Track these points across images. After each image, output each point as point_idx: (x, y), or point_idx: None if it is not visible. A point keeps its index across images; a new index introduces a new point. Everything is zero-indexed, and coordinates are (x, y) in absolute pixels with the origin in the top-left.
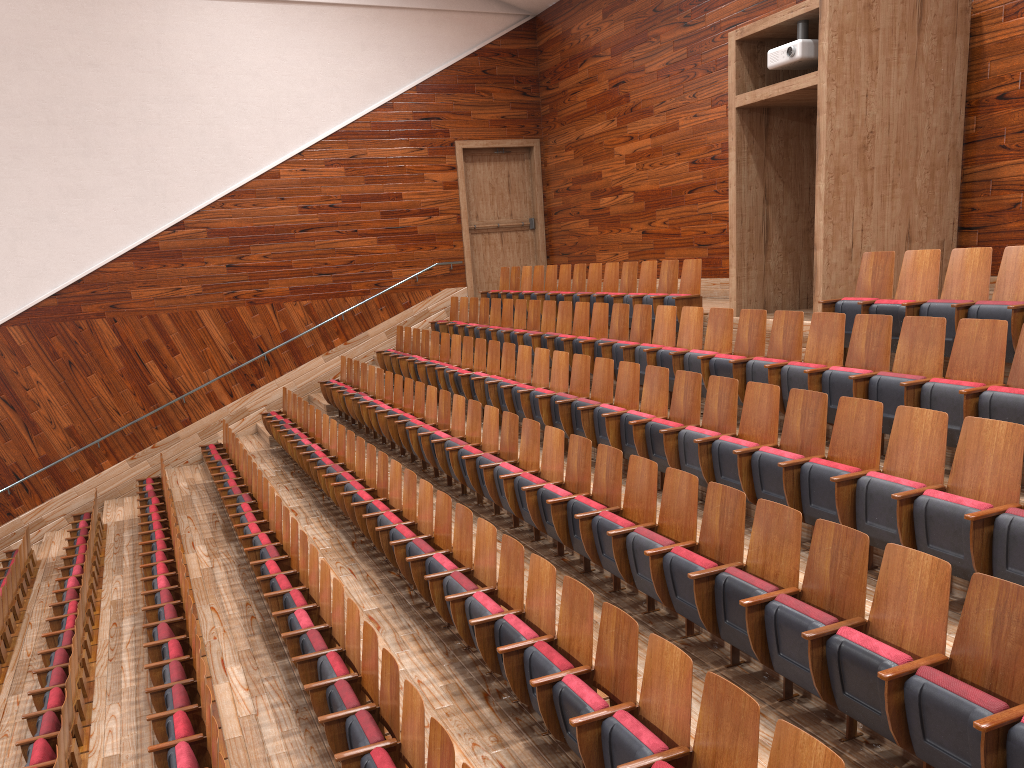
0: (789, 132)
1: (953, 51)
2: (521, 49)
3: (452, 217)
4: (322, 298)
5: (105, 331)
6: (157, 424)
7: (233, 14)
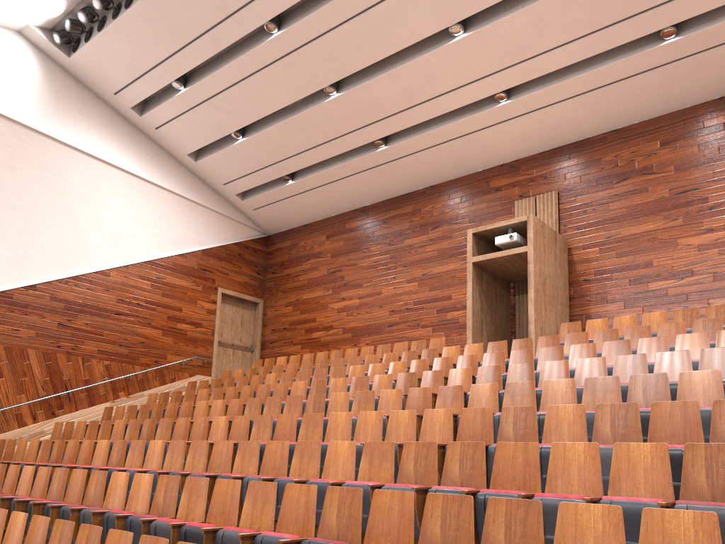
0: (488, 282)
1: (564, 257)
2: (259, 249)
3: (209, 331)
4: (118, 362)
5: None
6: None
7: (110, 174)
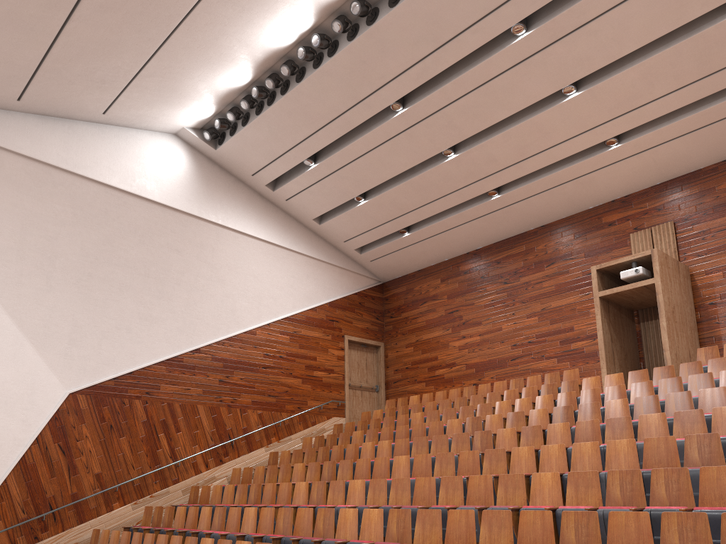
0: (614, 313)
1: (687, 284)
2: (376, 296)
3: (340, 376)
4: (268, 410)
5: (139, 408)
6: (157, 479)
7: (252, 244)
